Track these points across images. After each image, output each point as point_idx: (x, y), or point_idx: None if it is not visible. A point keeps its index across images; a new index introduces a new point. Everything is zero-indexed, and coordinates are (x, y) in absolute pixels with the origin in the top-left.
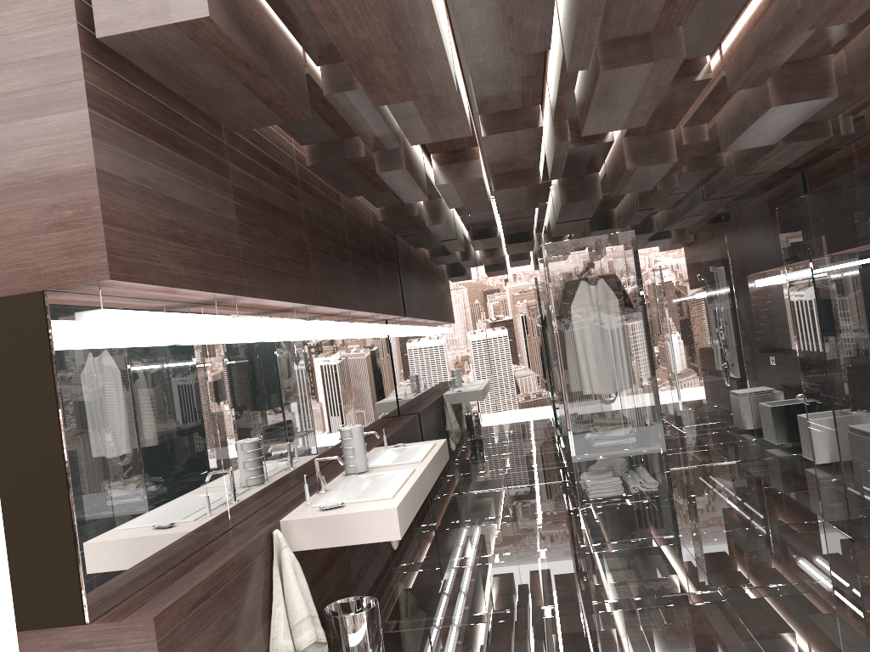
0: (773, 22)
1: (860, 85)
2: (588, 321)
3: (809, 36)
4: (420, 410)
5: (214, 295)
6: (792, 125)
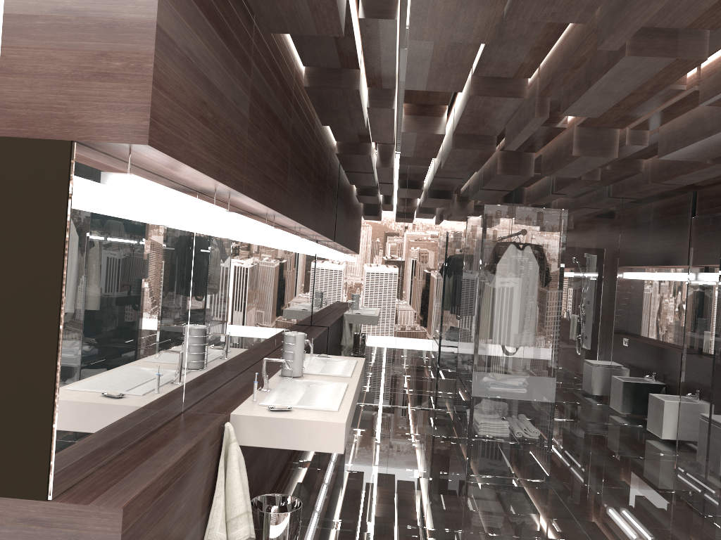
0: None
1: None
2: (511, 280)
3: None
4: (330, 324)
5: (219, 185)
6: None
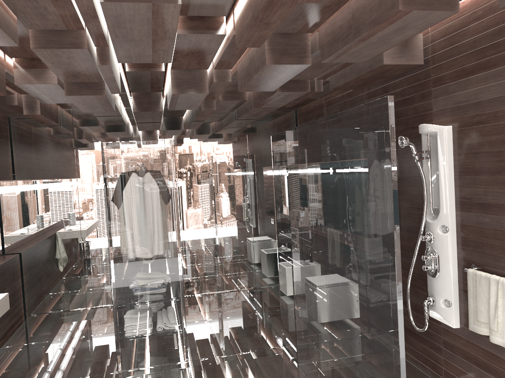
0: None
1: (325, 59)
2: (134, 204)
3: (289, 11)
4: (21, 251)
5: None
6: (283, 80)
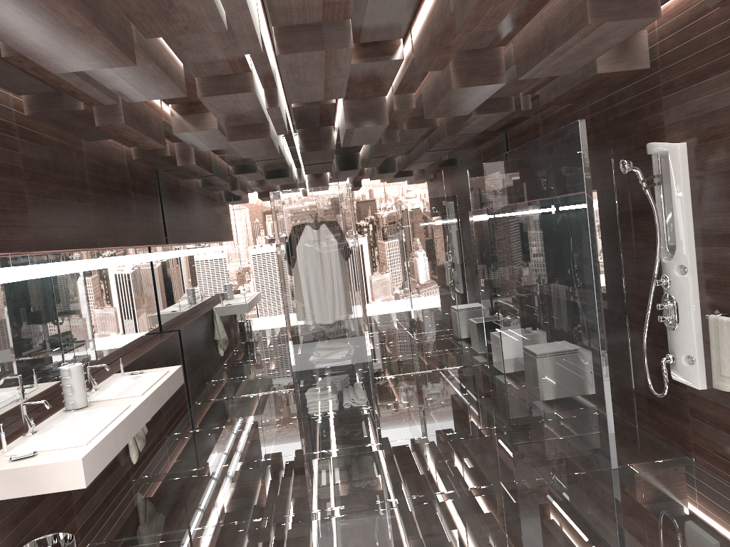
0: (438, 20)
1: (521, 76)
2: (309, 261)
3: (469, 34)
4: (180, 327)
5: None
6: (476, 102)
